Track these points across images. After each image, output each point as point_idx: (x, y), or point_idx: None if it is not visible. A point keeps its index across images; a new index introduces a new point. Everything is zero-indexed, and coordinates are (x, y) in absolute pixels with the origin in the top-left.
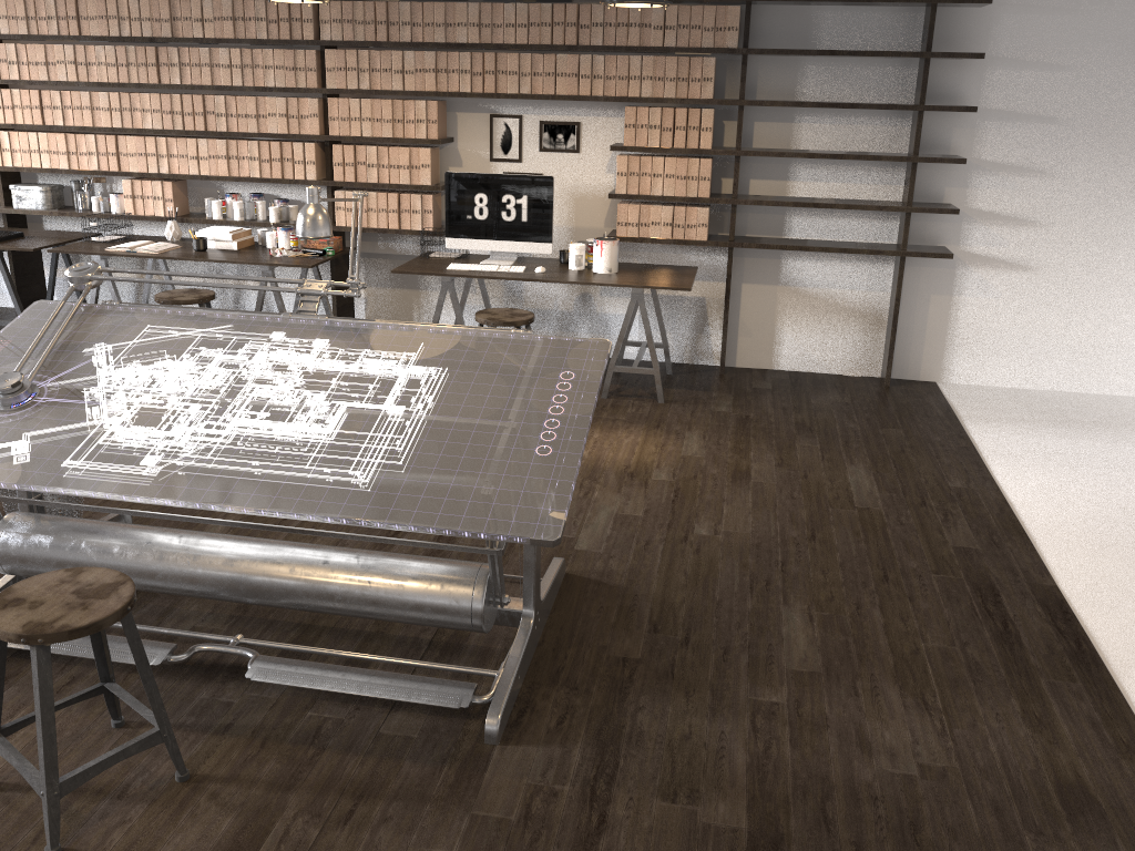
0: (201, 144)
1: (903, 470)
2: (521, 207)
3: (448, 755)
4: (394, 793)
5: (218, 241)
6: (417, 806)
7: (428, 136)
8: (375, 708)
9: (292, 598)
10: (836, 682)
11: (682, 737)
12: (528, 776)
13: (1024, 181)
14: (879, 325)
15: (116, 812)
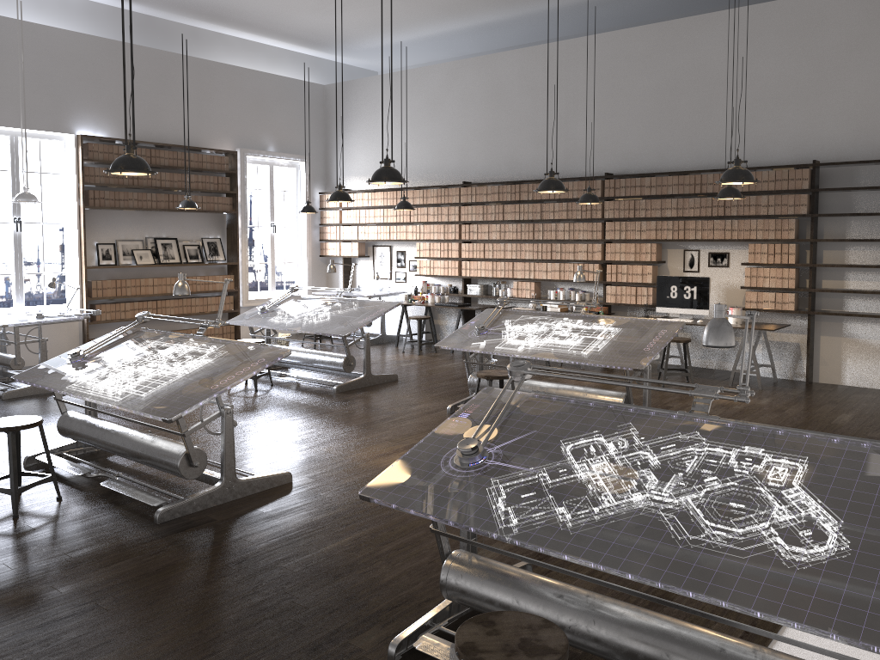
0: (548, 265)
1: (874, 417)
2: (693, 292)
3: None
4: None
5: (552, 307)
6: None
7: (651, 260)
8: None
9: None
10: None
11: None
12: None
13: None
14: None
15: None
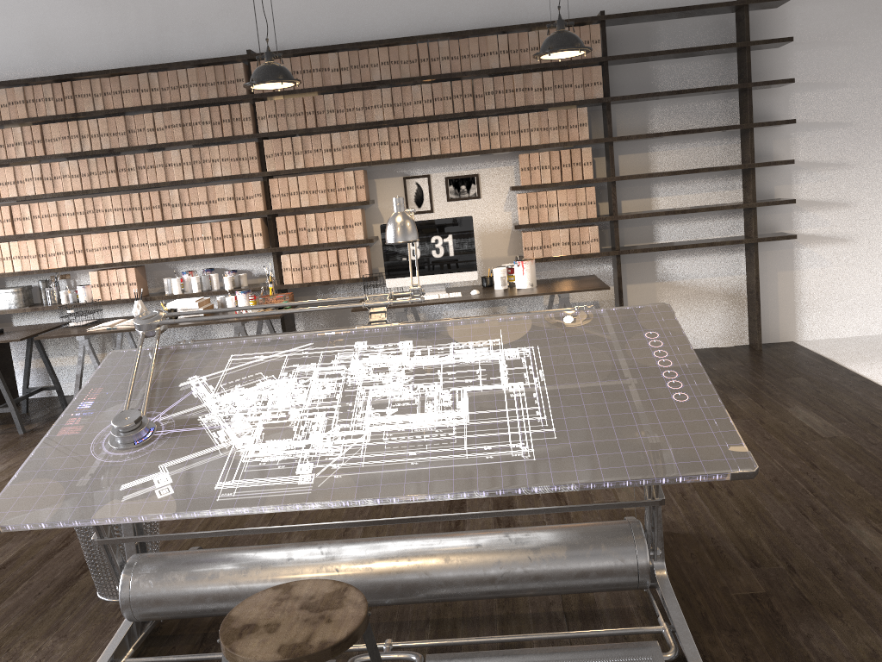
0: (159, 232)
1: (833, 404)
2: (448, 245)
3: None
4: None
5: (186, 310)
6: None
7: (358, 199)
8: None
9: (450, 589)
10: None
11: (870, 656)
12: None
13: (833, 173)
14: (741, 302)
15: None
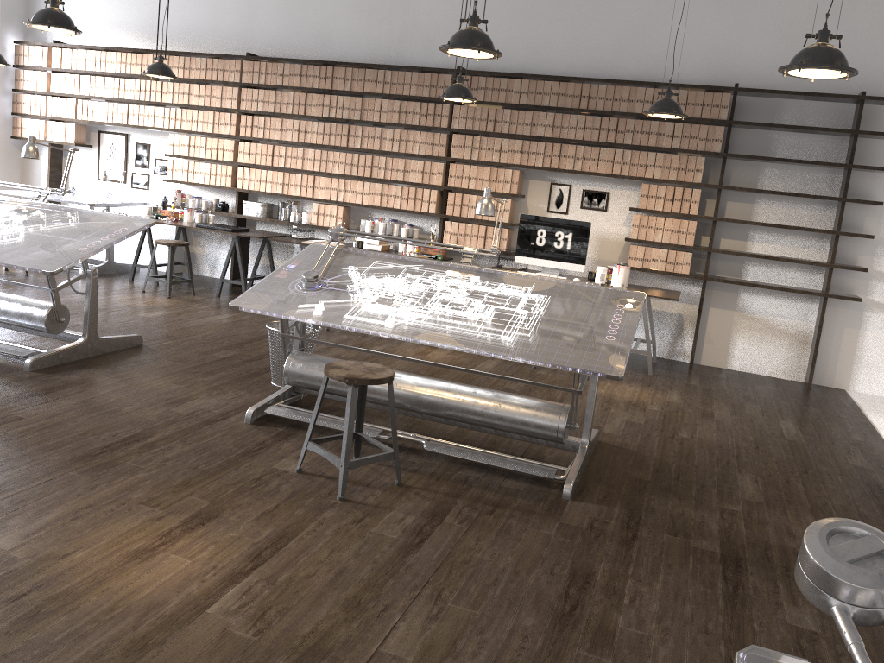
0: (366, 185)
1: (819, 427)
2: (567, 240)
3: (542, 499)
4: (514, 508)
5: (370, 244)
6: (528, 514)
7: (510, 192)
8: (496, 476)
9: (452, 410)
10: (773, 508)
11: (678, 514)
12: (589, 513)
13: None
14: (805, 345)
15: (367, 491)
